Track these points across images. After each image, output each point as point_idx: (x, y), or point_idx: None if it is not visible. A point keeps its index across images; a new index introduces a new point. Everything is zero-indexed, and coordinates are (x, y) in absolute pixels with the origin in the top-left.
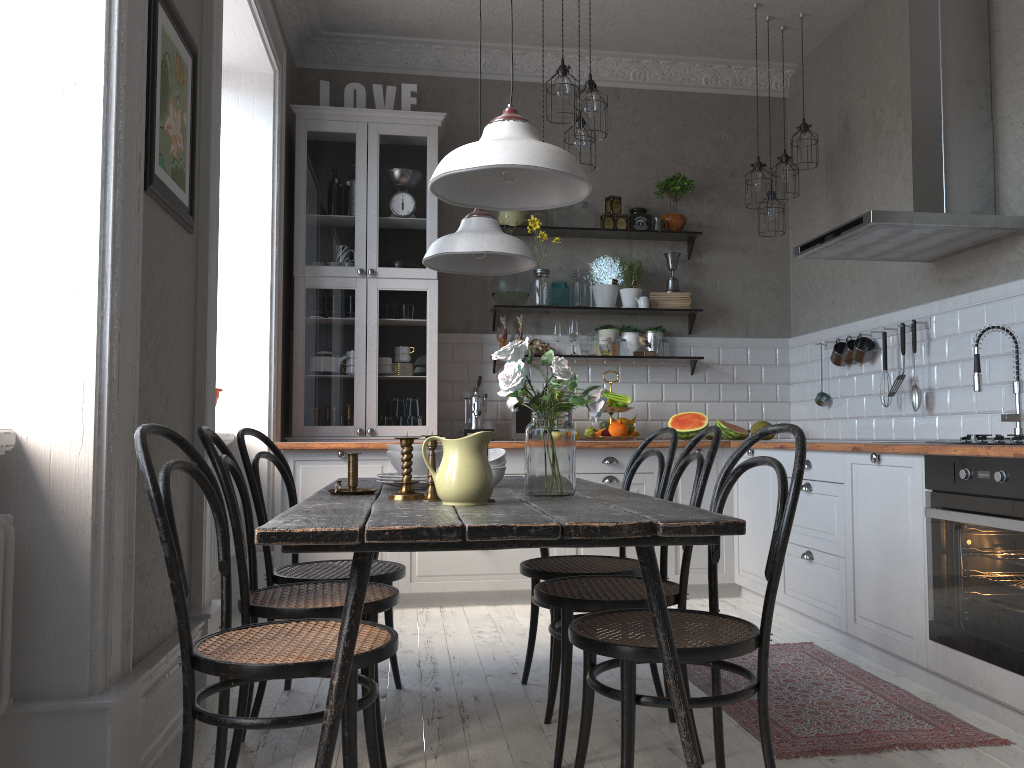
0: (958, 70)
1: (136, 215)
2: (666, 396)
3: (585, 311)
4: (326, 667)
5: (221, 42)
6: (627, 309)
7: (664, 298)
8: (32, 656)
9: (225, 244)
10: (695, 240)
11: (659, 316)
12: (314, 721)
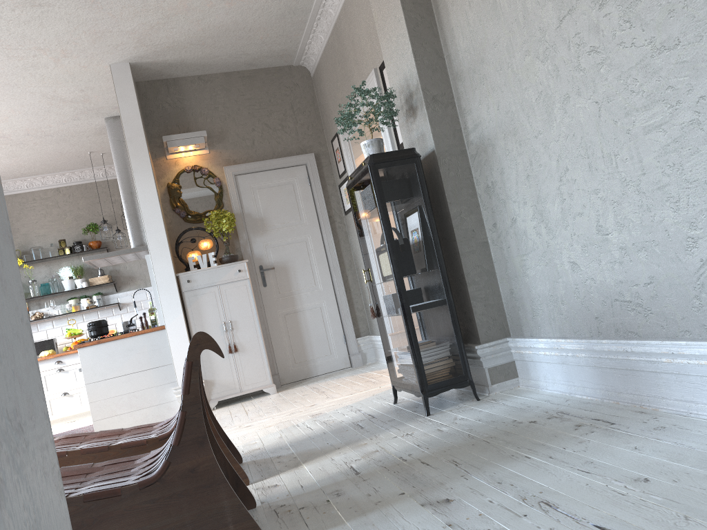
0: (126, 189)
1: None
2: (110, 322)
3: (59, 294)
4: None
5: None
6: (76, 289)
7: (96, 280)
8: None
9: None
10: (112, 248)
11: (100, 287)
12: None
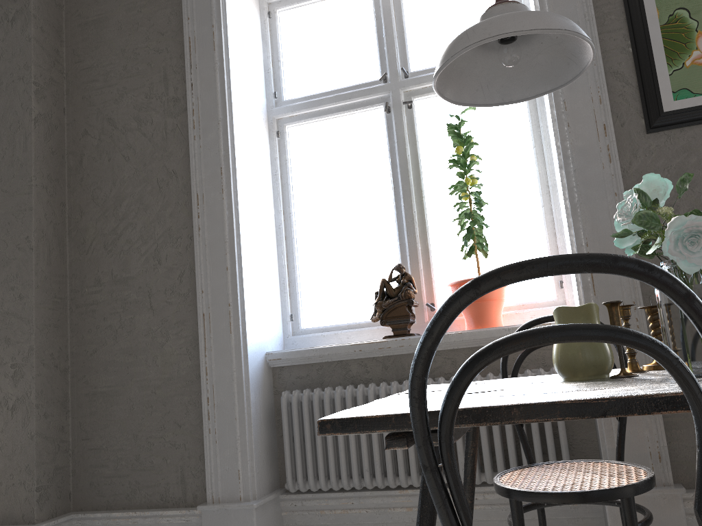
0: None
1: (608, 166)
2: None
3: None
4: (496, 488)
5: None
6: None
7: None
8: (599, 452)
9: None
10: None
11: None
12: None
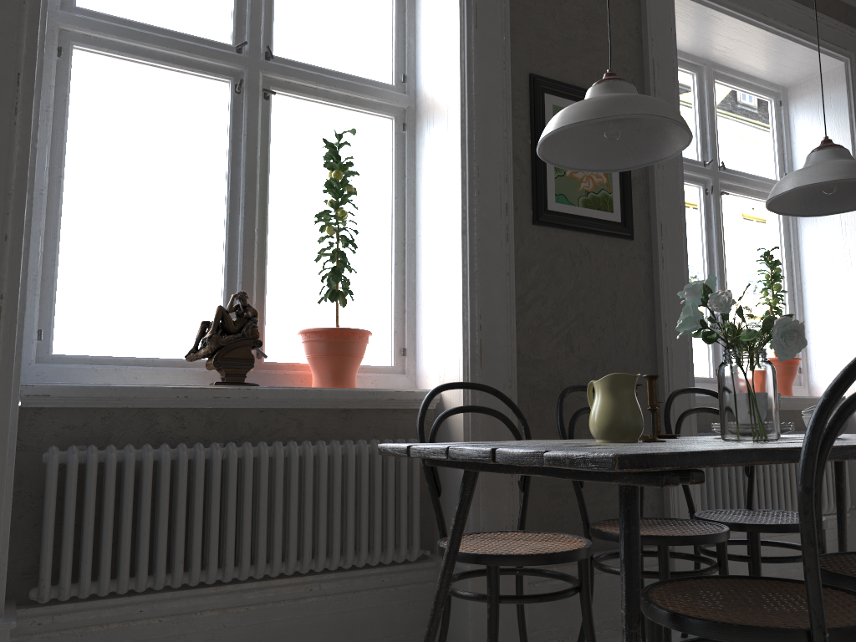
0: None
1: (505, 244)
2: None
3: None
4: (467, 557)
5: (672, 83)
6: None
7: None
8: (447, 529)
9: (819, 229)
10: None
11: None
12: (471, 598)
